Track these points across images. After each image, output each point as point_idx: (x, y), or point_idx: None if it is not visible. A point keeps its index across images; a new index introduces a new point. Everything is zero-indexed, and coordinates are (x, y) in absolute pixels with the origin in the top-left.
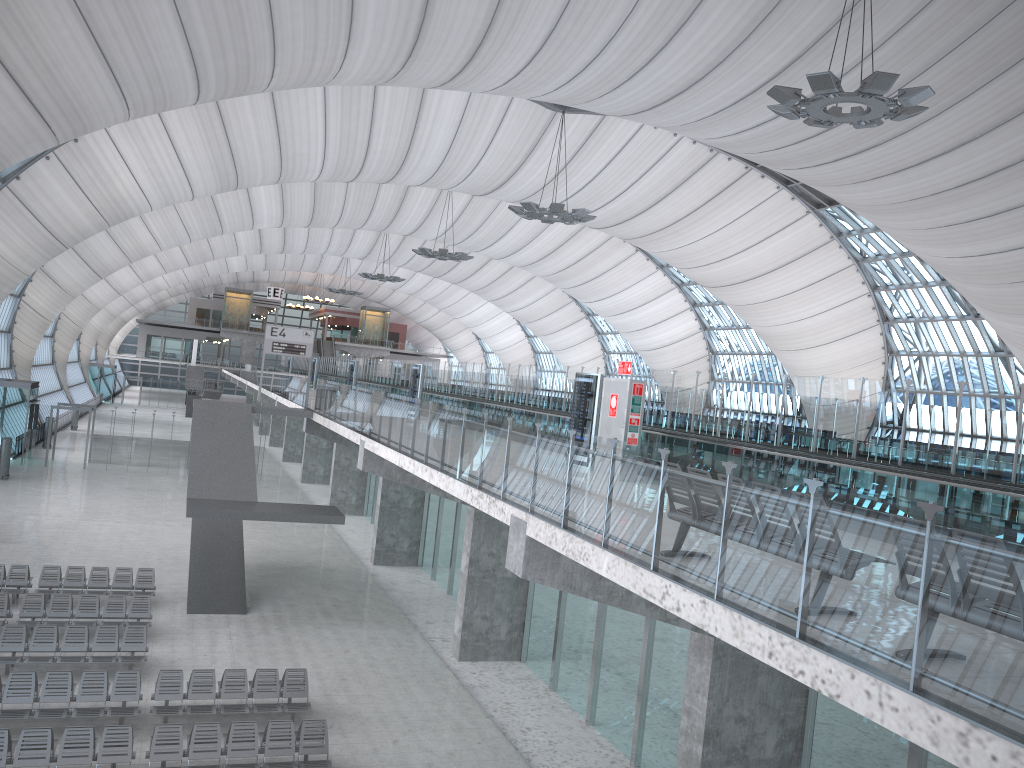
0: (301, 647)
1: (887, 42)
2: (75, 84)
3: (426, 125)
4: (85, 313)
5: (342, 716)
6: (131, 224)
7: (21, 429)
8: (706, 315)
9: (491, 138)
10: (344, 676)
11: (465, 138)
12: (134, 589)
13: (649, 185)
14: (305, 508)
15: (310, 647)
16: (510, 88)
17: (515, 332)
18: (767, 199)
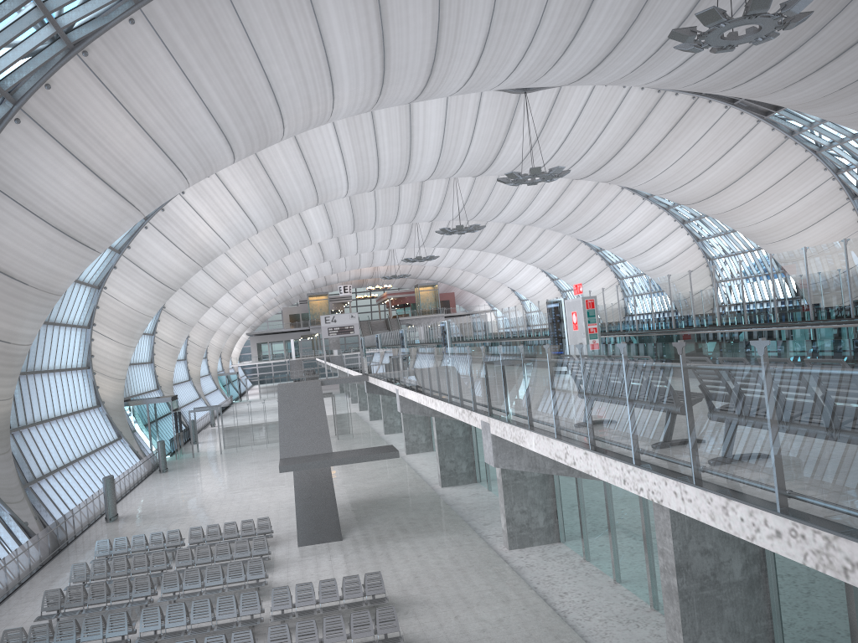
0: (384, 558)
1: None
2: (143, 170)
3: (419, 131)
4: (205, 336)
5: (415, 604)
6: (221, 262)
7: (171, 433)
8: (696, 228)
9: (473, 128)
10: (417, 574)
11: (452, 133)
12: (257, 535)
13: (613, 133)
14: (368, 450)
15: (391, 557)
16: (470, 86)
17: (541, 278)
18: (719, 119)
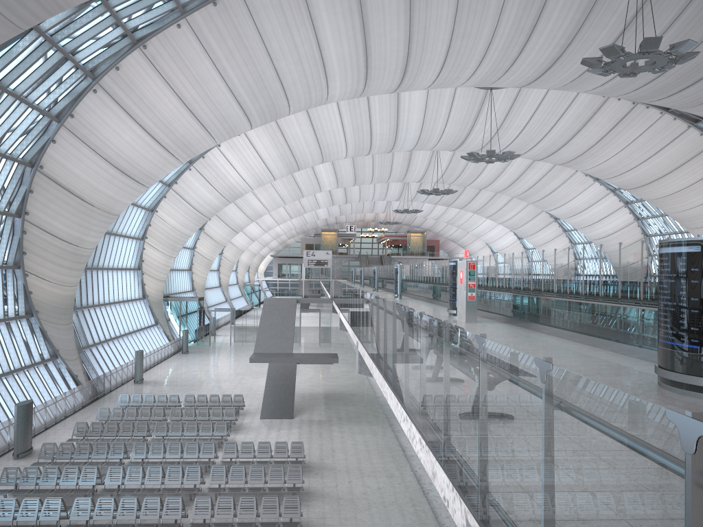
0: (317, 435)
1: (688, 6)
2: (181, 131)
3: (404, 113)
4: (235, 254)
5: (325, 469)
6: (249, 199)
7: (195, 325)
8: (637, 209)
9: (448, 114)
10: (335, 449)
11: (431, 117)
12: (232, 406)
13: (564, 126)
14: (317, 355)
15: (322, 435)
16: (438, 84)
17: (510, 236)
18: (655, 122)
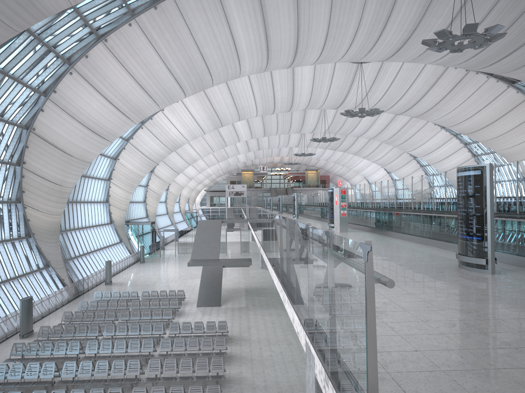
0: (237, 317)
1: None
2: (134, 100)
3: (298, 82)
4: (177, 190)
5: (243, 340)
6: (186, 148)
7: (149, 242)
8: (473, 148)
9: (330, 82)
10: (250, 327)
11: (318, 84)
12: (176, 298)
13: (416, 89)
14: (237, 259)
15: (241, 317)
16: (321, 61)
17: (381, 171)
18: (483, 84)
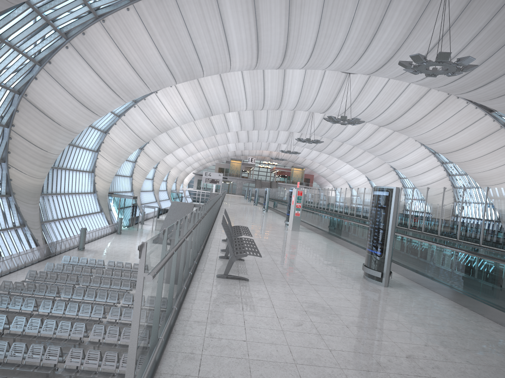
0: None
1: (480, 32)
2: (125, 80)
3: (288, 83)
4: (166, 169)
5: None
6: (177, 131)
7: (129, 215)
8: (449, 168)
9: (319, 87)
10: None
11: (307, 88)
12: None
13: (399, 104)
14: None
15: None
16: (309, 67)
17: (362, 178)
18: (462, 108)
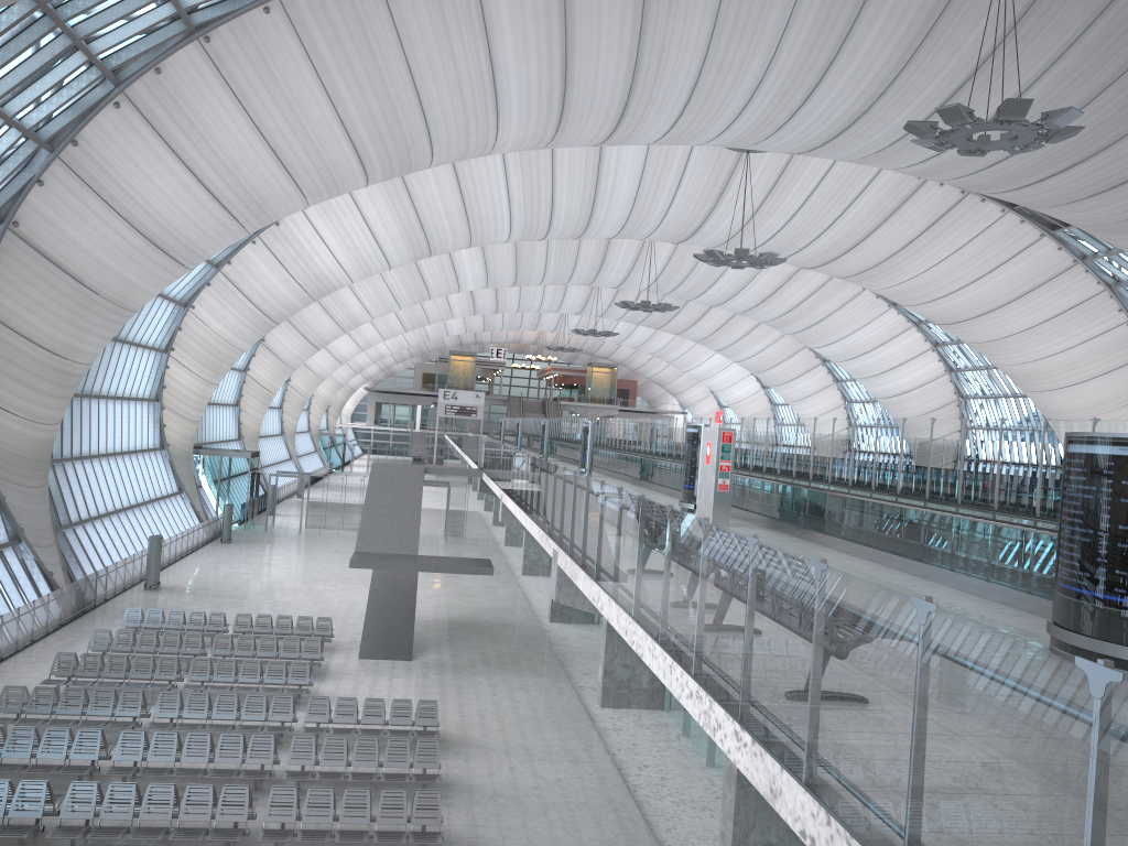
0: (453, 689)
1: (1066, 53)
2: (255, 182)
3: (608, 178)
4: (310, 384)
5: (470, 746)
6: (342, 295)
7: (243, 496)
8: (950, 355)
9: (677, 185)
10: (484, 714)
11: (650, 187)
12: (313, 636)
13: (854, 219)
14: (459, 560)
15: (461, 690)
16: (671, 139)
17: (749, 383)
18: (992, 224)
